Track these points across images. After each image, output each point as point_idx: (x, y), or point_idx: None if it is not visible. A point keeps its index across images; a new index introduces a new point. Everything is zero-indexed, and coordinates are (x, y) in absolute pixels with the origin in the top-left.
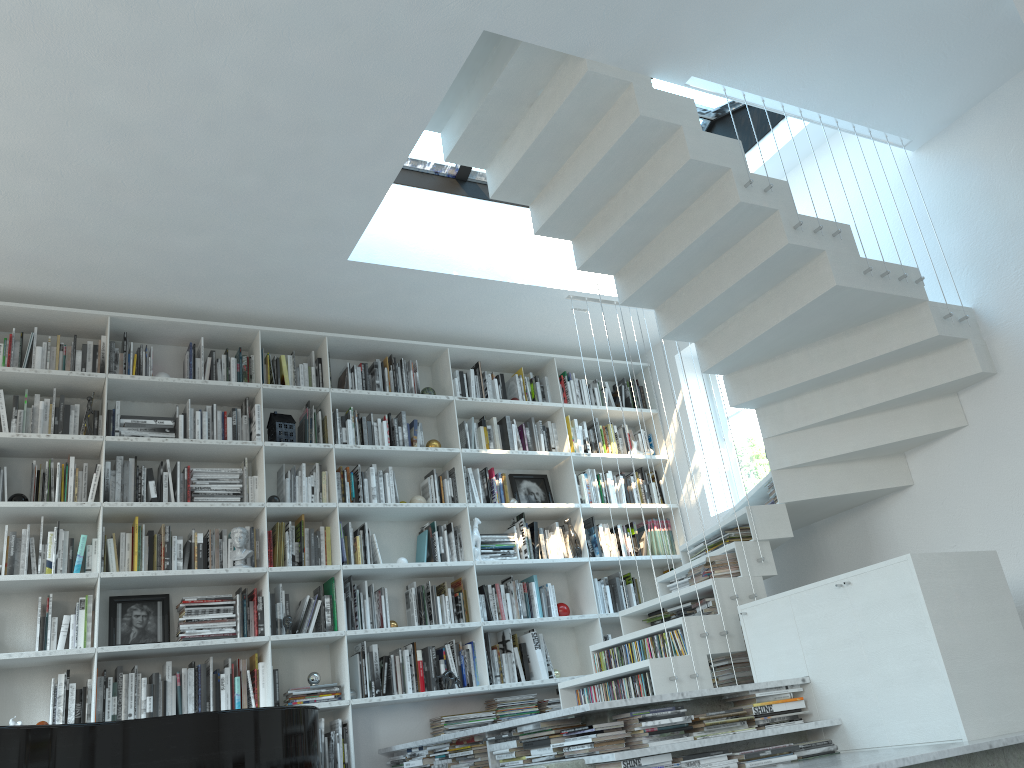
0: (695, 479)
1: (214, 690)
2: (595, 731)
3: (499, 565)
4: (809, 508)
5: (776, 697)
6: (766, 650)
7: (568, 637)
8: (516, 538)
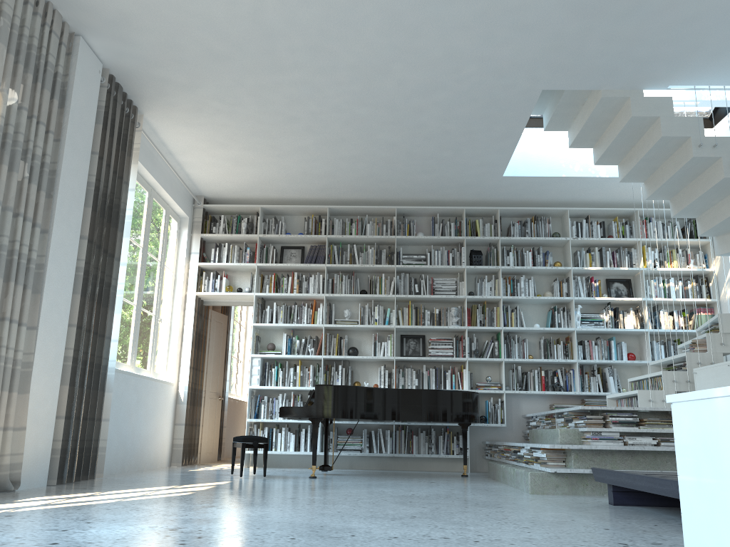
0: (728, 285)
1: (443, 379)
2: (589, 418)
3: (590, 331)
4: None
5: None
6: None
7: (636, 371)
8: (604, 316)
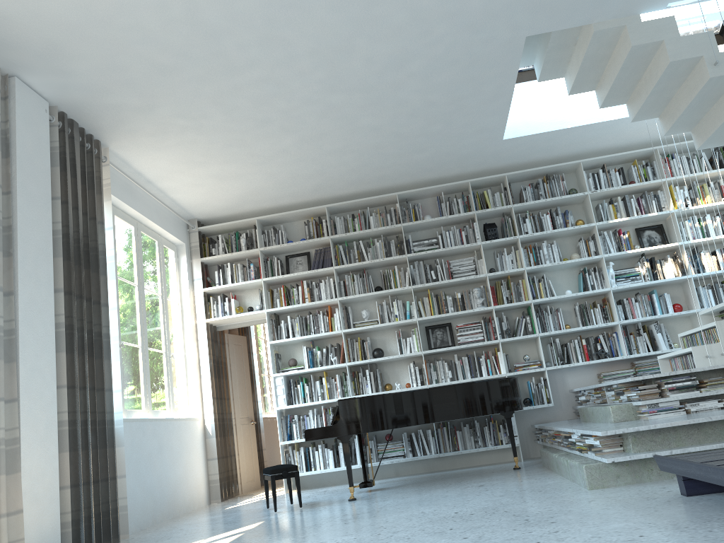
0: None
1: (478, 366)
2: (642, 389)
3: (628, 287)
4: None
5: None
6: None
7: (685, 322)
8: (640, 269)
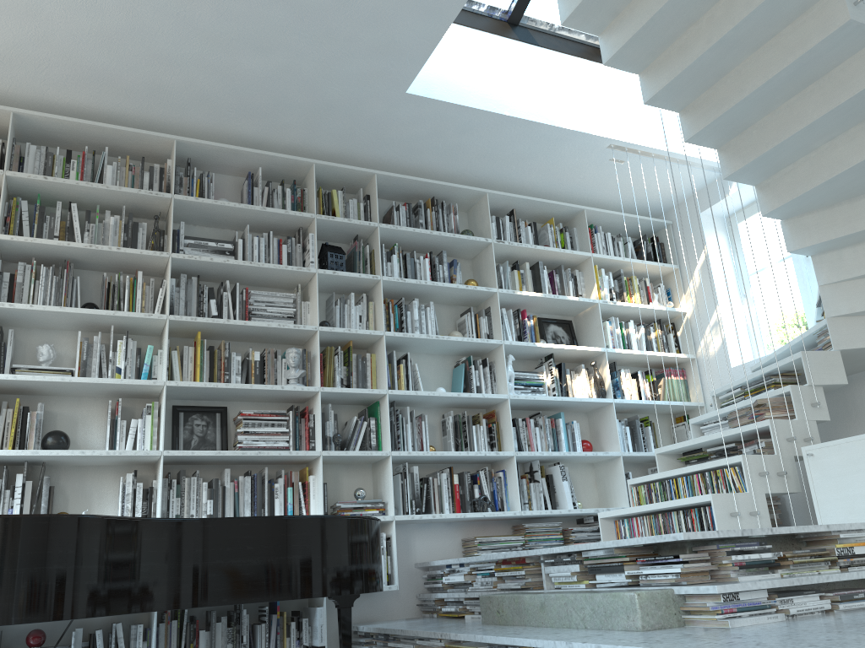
0: (715, 332)
1: (269, 498)
2: (677, 561)
3: (531, 400)
4: (857, 358)
5: (857, 540)
6: (835, 492)
7: (588, 472)
8: (545, 377)
